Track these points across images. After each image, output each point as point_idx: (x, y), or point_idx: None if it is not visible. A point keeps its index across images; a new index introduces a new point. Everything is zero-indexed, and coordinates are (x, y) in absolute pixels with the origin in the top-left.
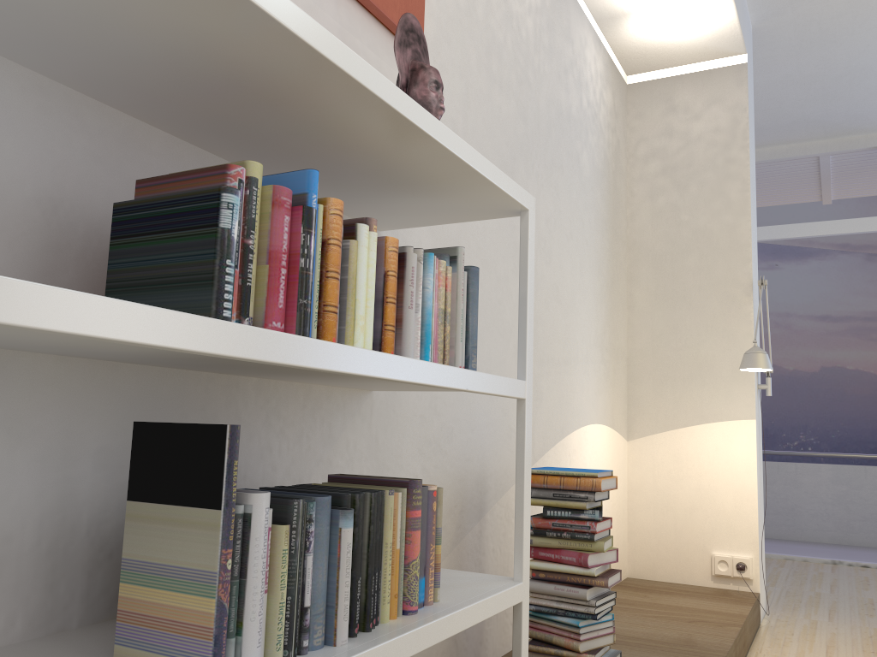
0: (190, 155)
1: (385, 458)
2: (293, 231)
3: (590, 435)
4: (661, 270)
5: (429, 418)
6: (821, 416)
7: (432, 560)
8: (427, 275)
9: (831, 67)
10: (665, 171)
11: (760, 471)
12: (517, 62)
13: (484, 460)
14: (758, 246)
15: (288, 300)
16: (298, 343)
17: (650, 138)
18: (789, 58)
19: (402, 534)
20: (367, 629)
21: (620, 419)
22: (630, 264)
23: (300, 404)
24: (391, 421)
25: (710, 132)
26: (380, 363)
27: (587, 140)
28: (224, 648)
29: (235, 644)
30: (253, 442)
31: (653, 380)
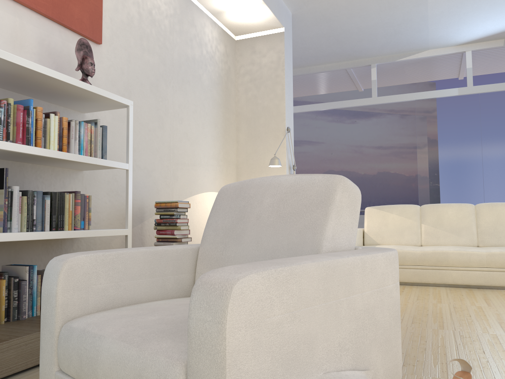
0: (1, 92)
1: (90, 195)
2: (24, 117)
3: (210, 196)
4: (250, 125)
5: (112, 182)
6: (377, 196)
7: (86, 216)
8: (81, 128)
9: (334, 30)
10: (251, 80)
11: None
12: (159, 40)
13: (143, 200)
14: (346, 112)
15: (23, 136)
16: (23, 146)
17: (245, 65)
18: (314, 26)
19: (73, 206)
20: (58, 230)
21: None
22: (237, 123)
23: (50, 173)
24: (93, 182)
25: (269, 62)
26: (55, 153)
27: (206, 69)
28: (6, 223)
29: (10, 223)
30: (31, 184)
31: (246, 174)
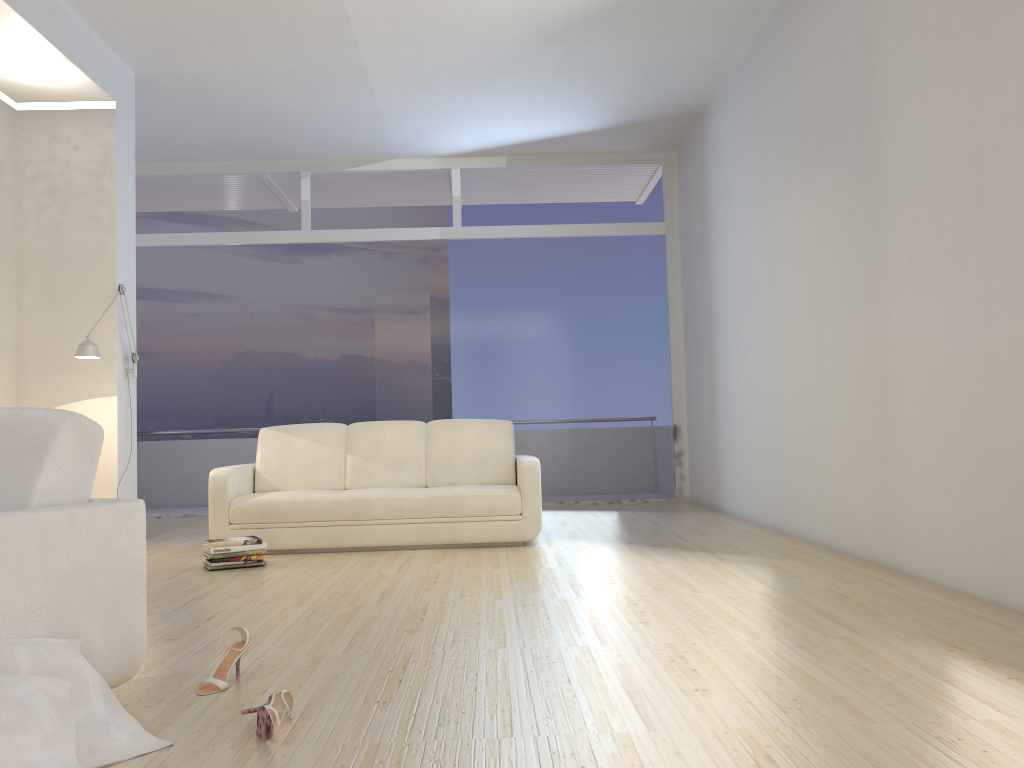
0: None
1: None
2: None
3: None
4: (46, 276)
5: None
6: (340, 400)
7: None
8: None
9: (223, 110)
10: (49, 191)
11: (130, 436)
12: None
13: None
14: None
15: None
16: None
17: (37, 161)
18: (183, 99)
19: None
20: None
21: (4, 400)
22: (20, 270)
23: None
24: None
25: (86, 162)
26: None
27: None
28: None
29: None
30: None
31: (38, 367)
